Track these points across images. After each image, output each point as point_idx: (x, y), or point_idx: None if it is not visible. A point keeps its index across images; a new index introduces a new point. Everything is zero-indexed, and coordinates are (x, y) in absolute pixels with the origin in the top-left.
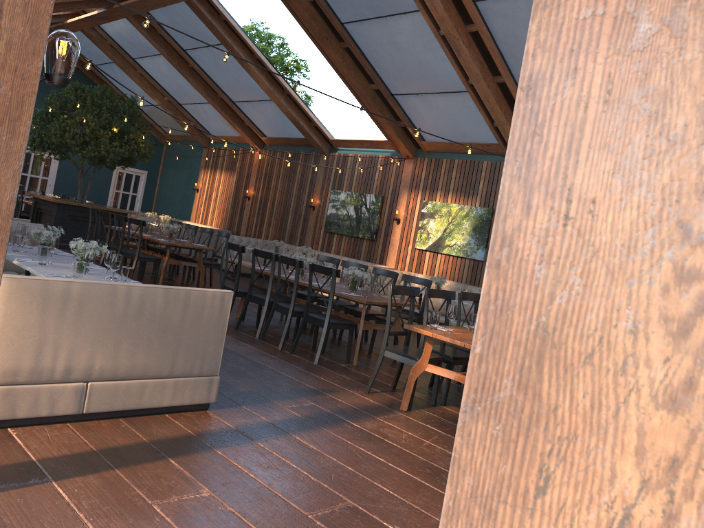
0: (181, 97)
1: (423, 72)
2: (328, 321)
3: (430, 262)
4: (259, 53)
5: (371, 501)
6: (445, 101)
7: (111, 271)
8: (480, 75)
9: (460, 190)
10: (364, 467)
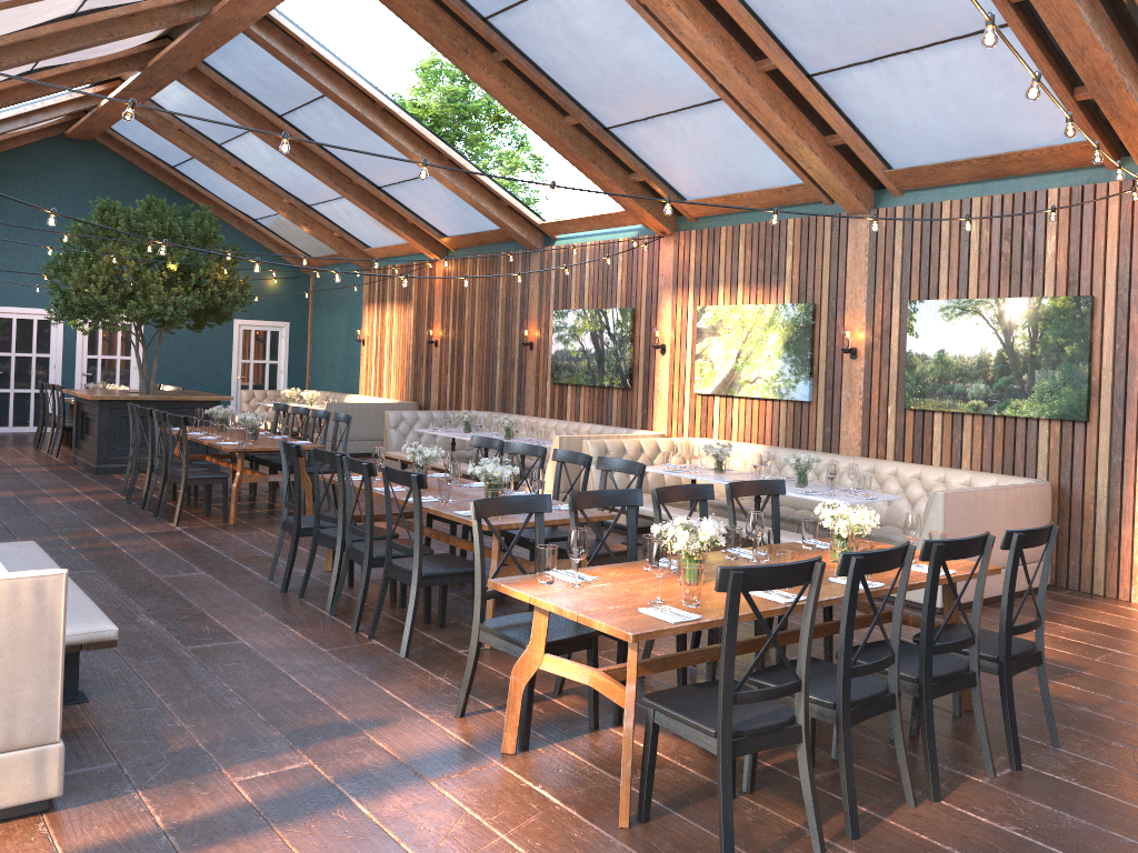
0: (305, 195)
1: (638, 78)
2: (419, 573)
3: (723, 416)
4: (382, 98)
5: None
6: (693, 123)
7: None
8: (727, 64)
9: (756, 278)
10: None
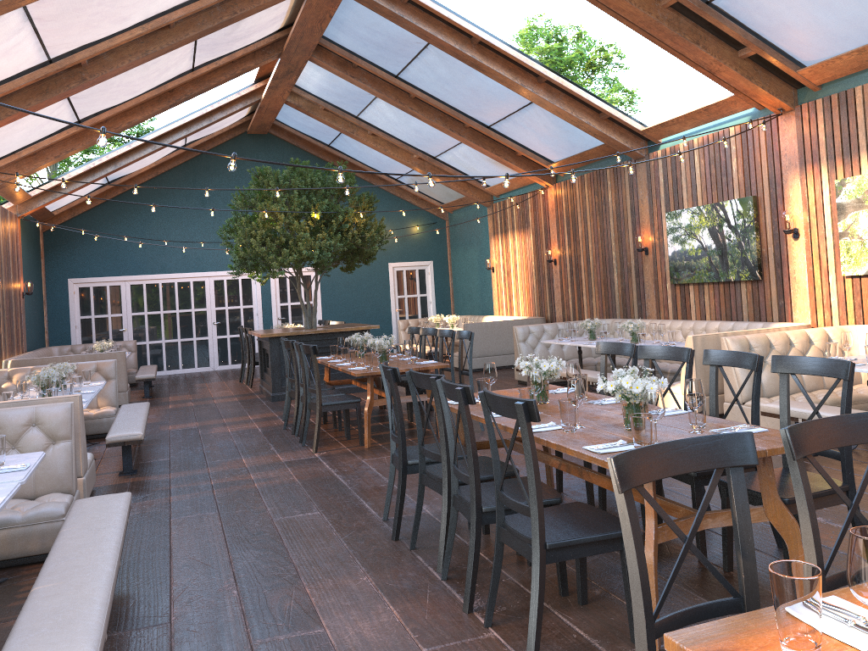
0: (429, 147)
1: None
2: (541, 544)
3: None
4: (477, 31)
5: None
6: None
7: None
8: None
9: None
10: None
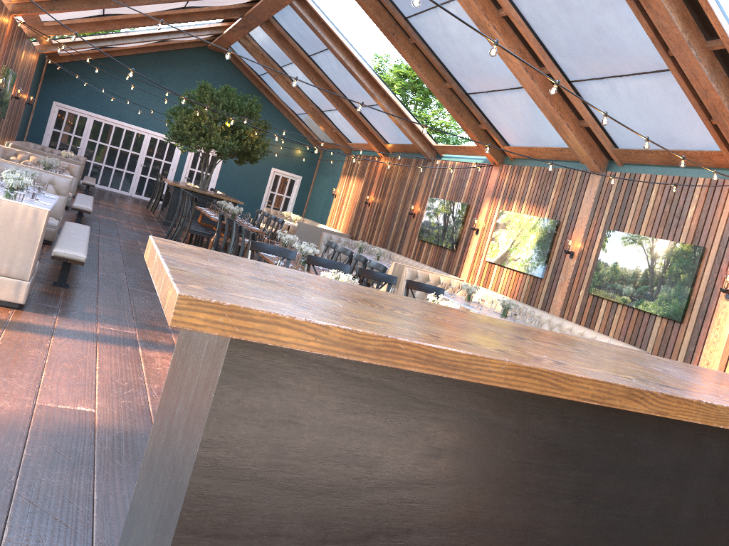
0: (320, 104)
1: (479, 66)
2: None
3: (496, 277)
4: (356, 54)
5: (5, 375)
6: (511, 99)
7: (25, 200)
8: (520, 66)
9: (534, 199)
10: (64, 364)
